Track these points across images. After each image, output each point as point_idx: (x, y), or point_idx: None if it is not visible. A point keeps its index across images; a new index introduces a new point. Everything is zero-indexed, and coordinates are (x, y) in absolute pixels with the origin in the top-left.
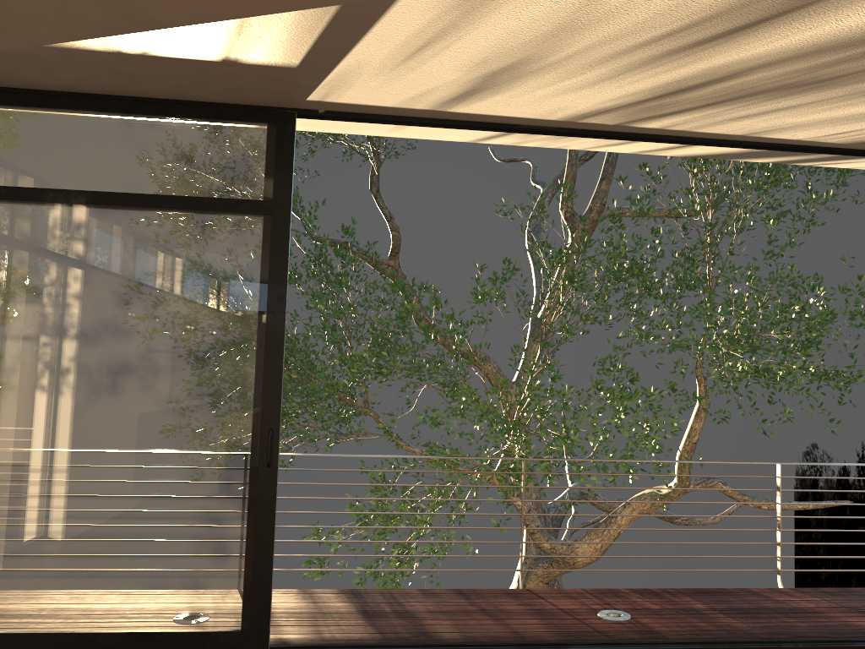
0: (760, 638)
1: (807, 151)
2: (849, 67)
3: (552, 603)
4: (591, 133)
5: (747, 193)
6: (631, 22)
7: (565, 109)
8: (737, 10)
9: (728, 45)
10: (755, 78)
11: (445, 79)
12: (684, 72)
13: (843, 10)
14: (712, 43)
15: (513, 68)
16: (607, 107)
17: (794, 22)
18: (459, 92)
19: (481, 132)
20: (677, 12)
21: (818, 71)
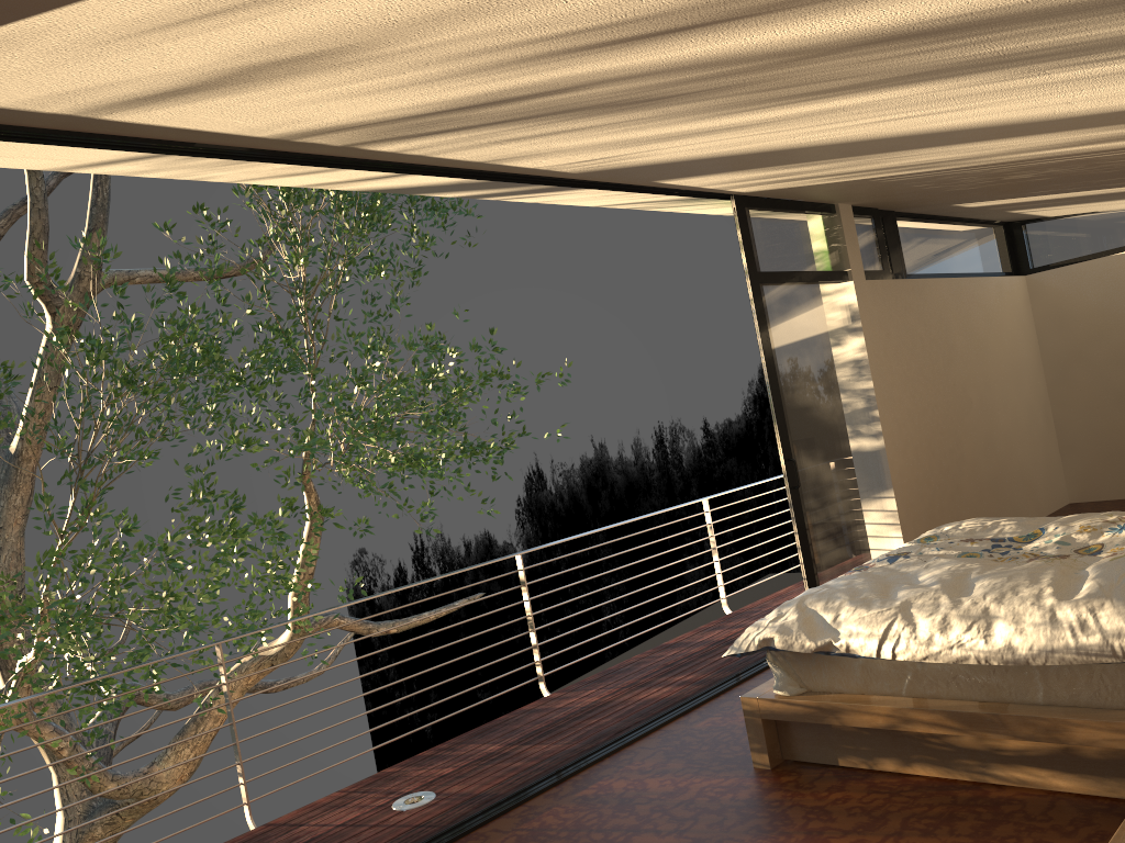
0: (588, 750)
1: (531, 182)
2: (693, 86)
3: (321, 824)
4: (296, 158)
5: (349, 240)
6: (555, 13)
7: (302, 122)
8: (680, 13)
9: (617, 52)
10: (591, 92)
11: (174, 67)
12: (527, 80)
13: (768, 26)
14: (604, 48)
15: (311, 59)
16: (366, 121)
17: (712, 33)
18: (168, 89)
19: (104, 154)
20: (621, 7)
21: (661, 89)
